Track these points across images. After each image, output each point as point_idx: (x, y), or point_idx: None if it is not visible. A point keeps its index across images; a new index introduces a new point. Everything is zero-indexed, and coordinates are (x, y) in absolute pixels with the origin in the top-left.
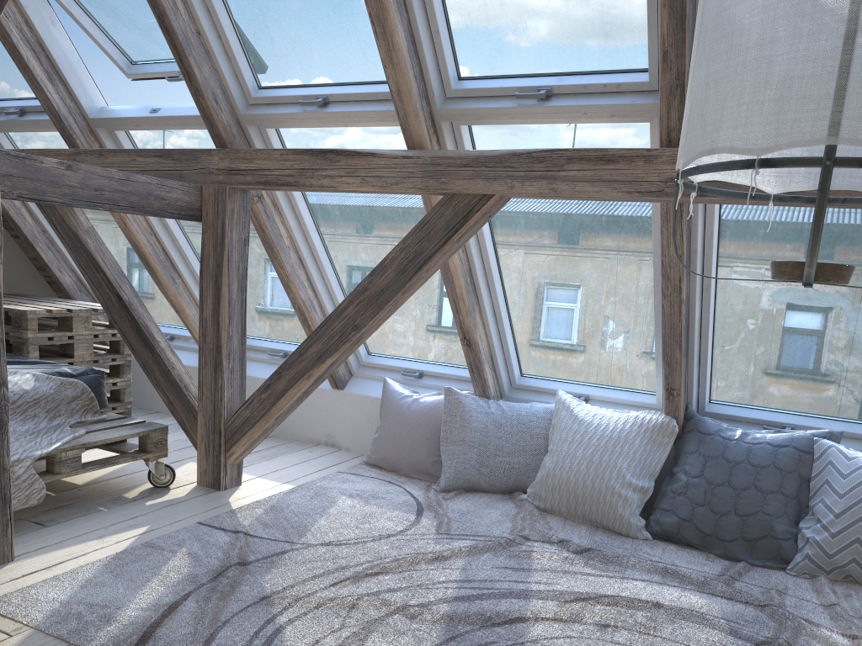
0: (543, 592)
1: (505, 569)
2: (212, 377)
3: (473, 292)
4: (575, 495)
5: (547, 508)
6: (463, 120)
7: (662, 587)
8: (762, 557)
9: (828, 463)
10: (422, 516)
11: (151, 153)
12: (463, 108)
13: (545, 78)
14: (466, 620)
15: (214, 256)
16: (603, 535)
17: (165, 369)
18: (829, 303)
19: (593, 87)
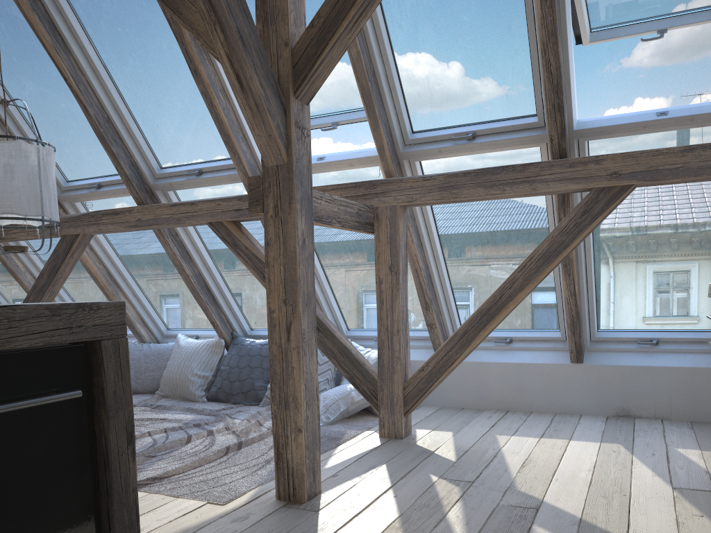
0: None
1: None
2: None
3: (115, 284)
4: (173, 385)
5: (165, 395)
6: (70, 200)
7: (179, 414)
8: (251, 400)
9: None
10: None
11: None
12: (68, 195)
13: (98, 178)
14: None
15: None
16: (182, 402)
17: None
18: None
19: (115, 181)
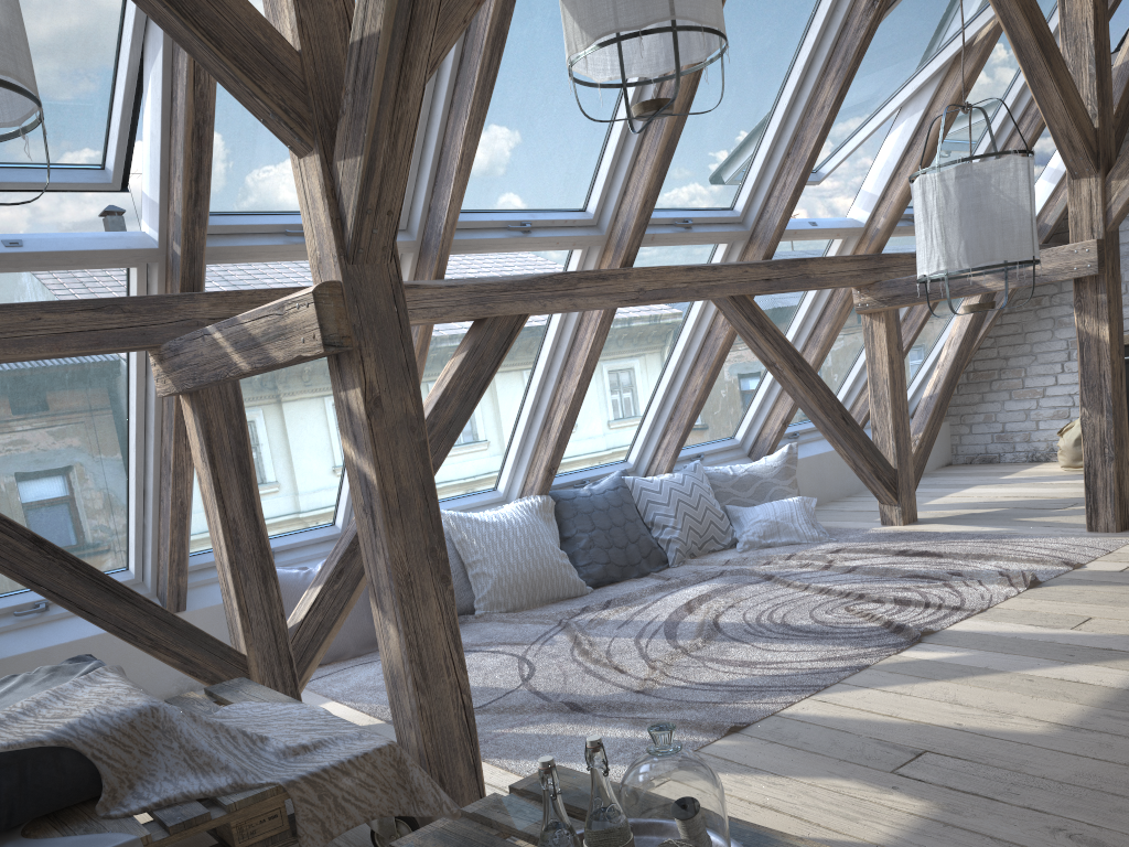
0: (671, 618)
1: (622, 626)
2: (262, 592)
3: None
4: (532, 584)
5: (510, 609)
6: (463, 250)
7: (678, 592)
8: (654, 565)
9: (641, 489)
10: (482, 650)
11: (74, 306)
12: (468, 238)
13: (519, 214)
14: (711, 634)
15: (229, 432)
16: (573, 601)
17: (166, 617)
18: (627, 374)
19: (558, 222)
